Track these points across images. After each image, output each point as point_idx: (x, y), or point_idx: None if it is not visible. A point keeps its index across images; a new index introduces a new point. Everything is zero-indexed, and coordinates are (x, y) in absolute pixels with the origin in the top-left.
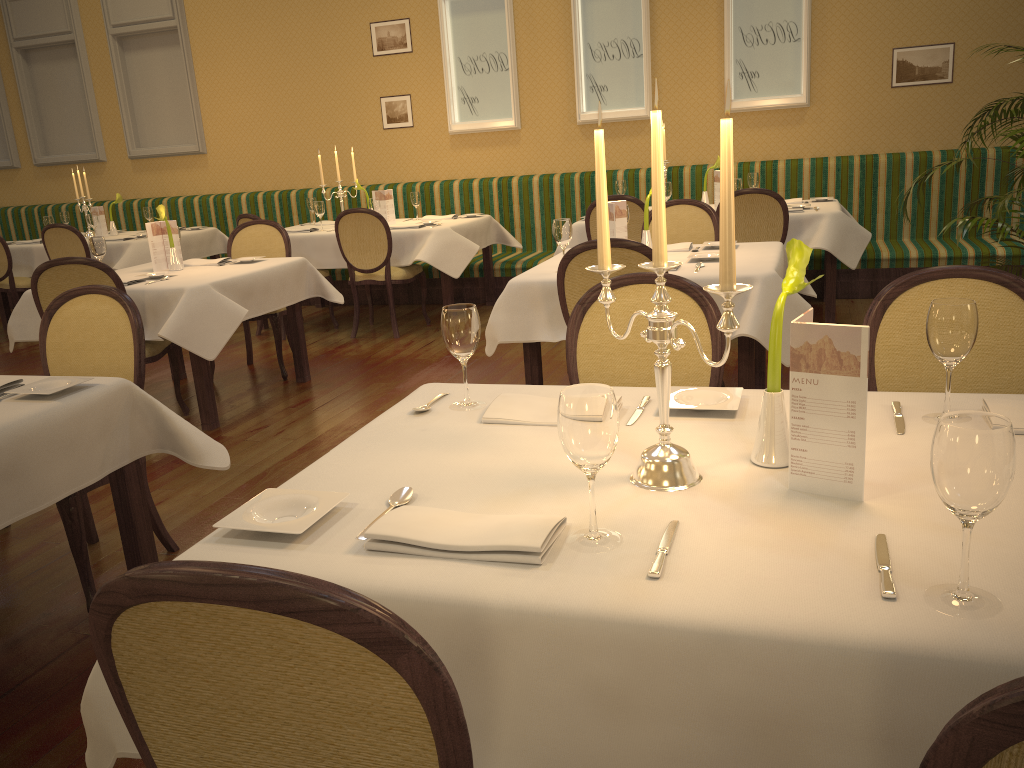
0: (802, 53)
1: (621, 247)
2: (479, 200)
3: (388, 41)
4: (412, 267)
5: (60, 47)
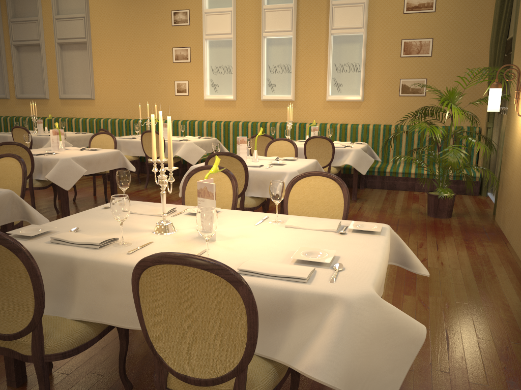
0: (361, 77)
1: (228, 155)
2: (215, 130)
3: (180, 56)
4: (175, 158)
5: (33, 46)
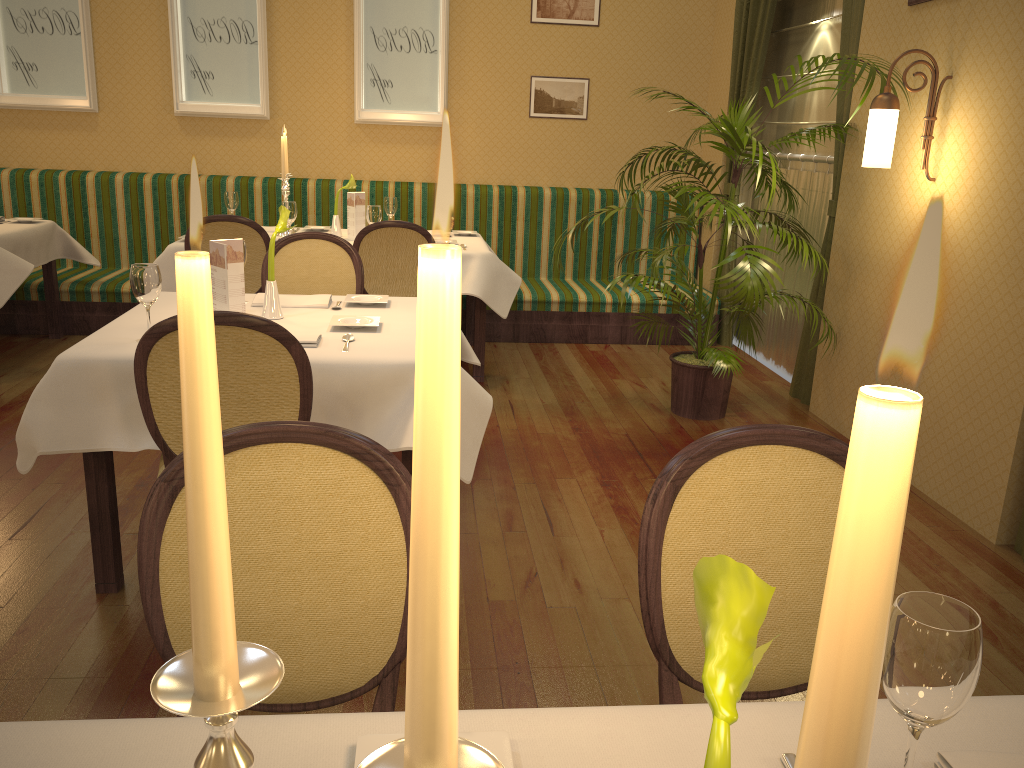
0: (440, 67)
1: (239, 326)
2: (40, 198)
3: None
4: None
5: None
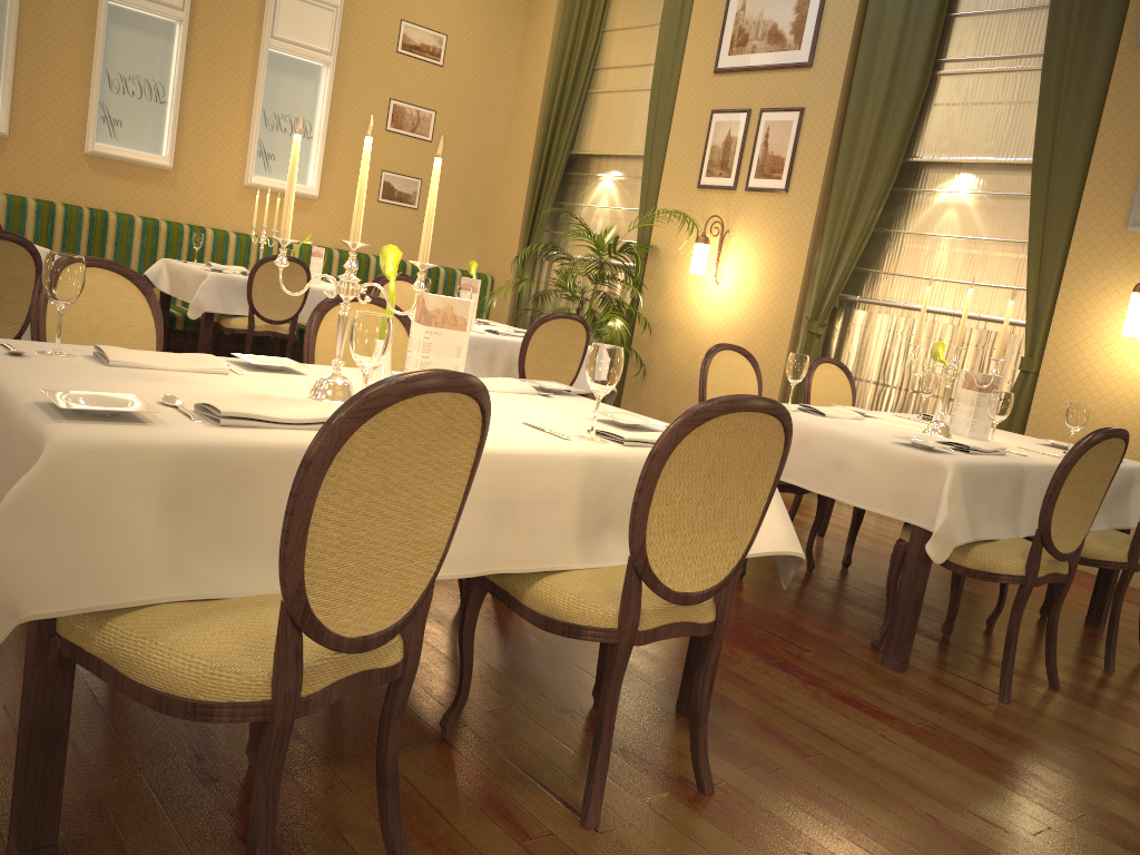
0: (317, 151)
1: (577, 320)
2: None
3: None
4: None
5: None
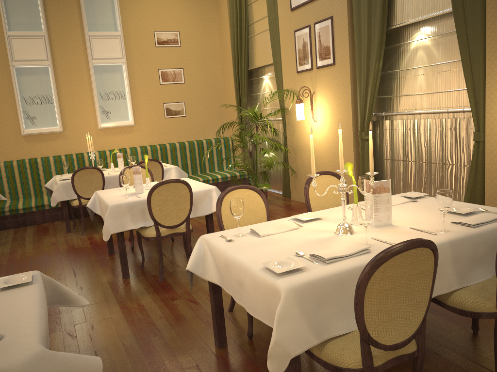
0: (129, 104)
1: (176, 182)
2: None
3: None
4: None
5: None
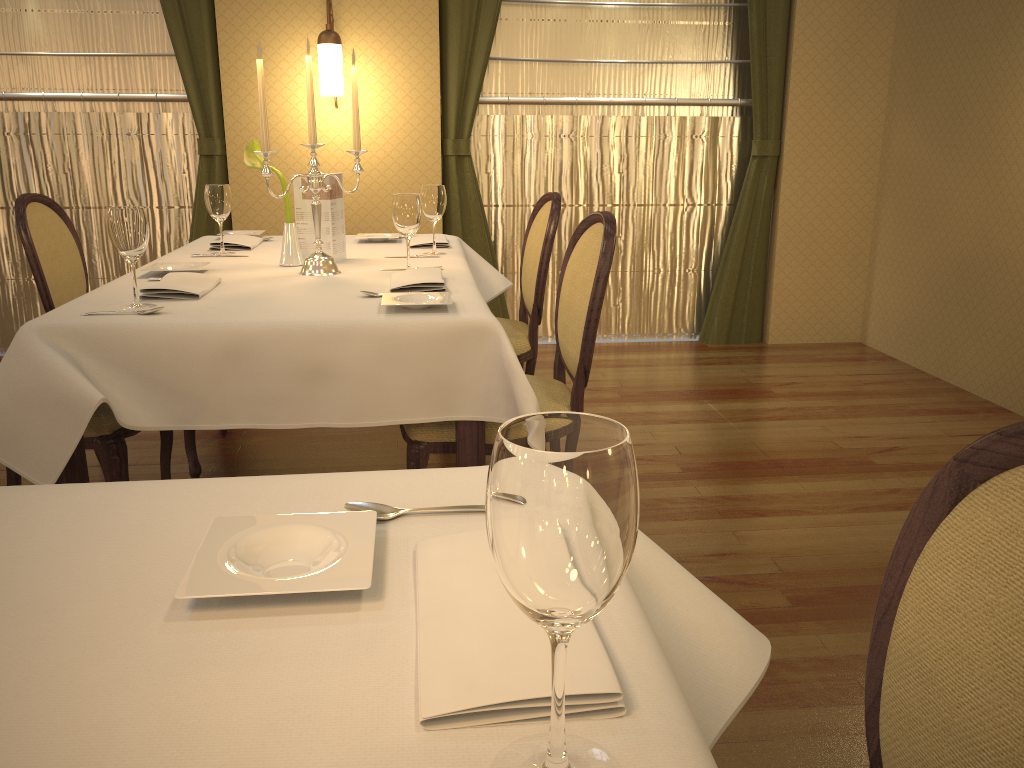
0: None
1: None
2: None
3: None
4: None
5: None
